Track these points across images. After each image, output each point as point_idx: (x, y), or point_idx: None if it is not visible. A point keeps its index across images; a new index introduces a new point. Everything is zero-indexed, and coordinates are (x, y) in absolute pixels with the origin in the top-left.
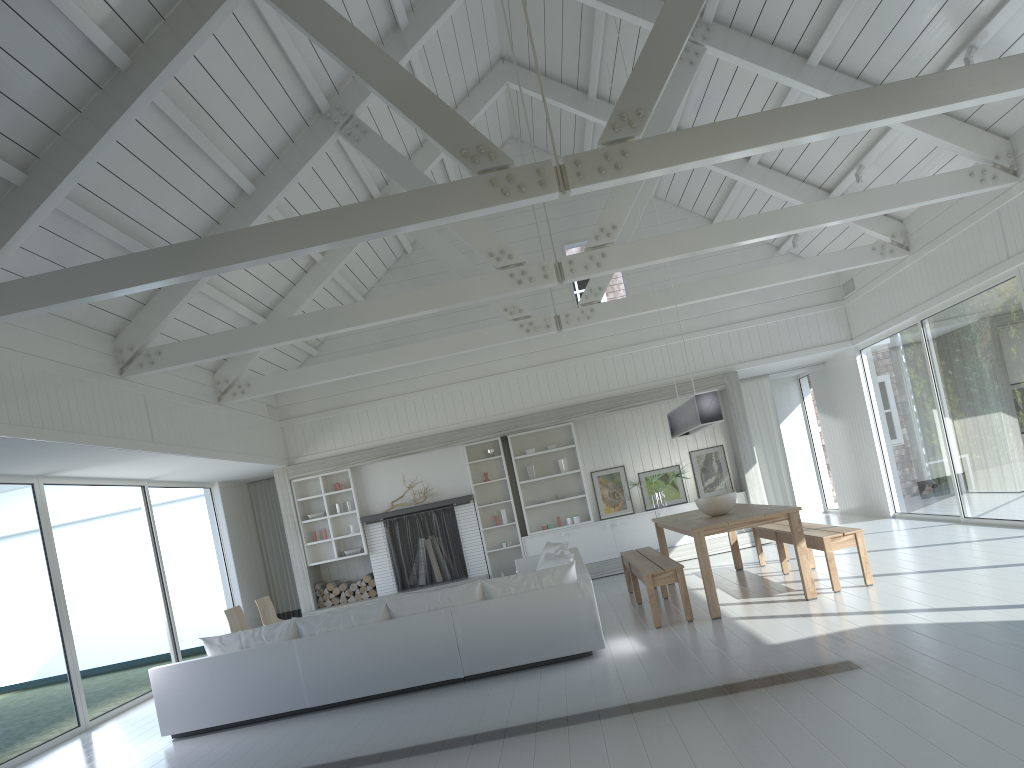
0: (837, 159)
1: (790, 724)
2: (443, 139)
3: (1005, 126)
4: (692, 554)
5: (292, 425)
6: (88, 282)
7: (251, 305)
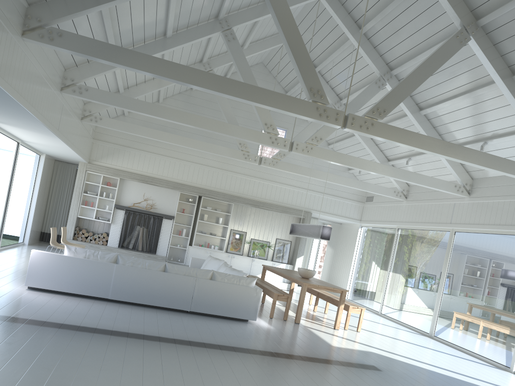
0: (401, 150)
1: None
2: (305, 79)
3: (474, 174)
4: None
5: (98, 144)
6: (113, 55)
7: (123, 82)
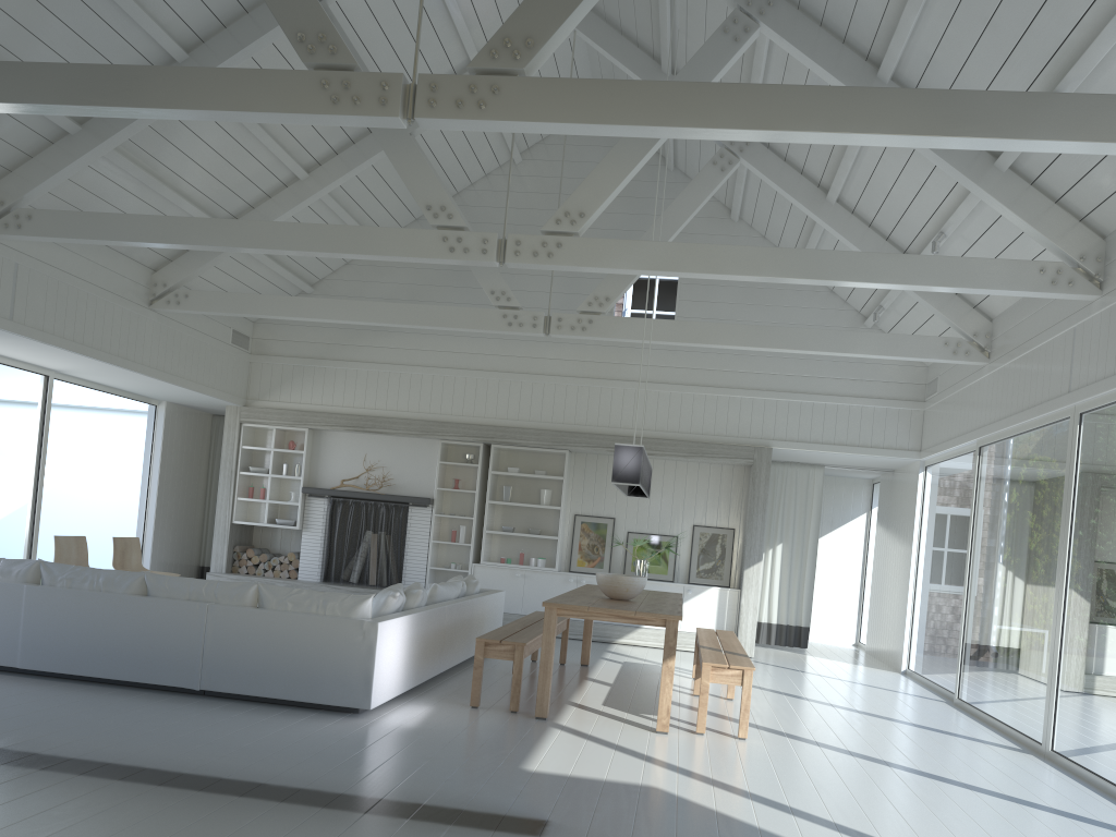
0: (921, 218)
1: None
2: (281, 13)
3: (1102, 220)
4: (655, 642)
5: (262, 363)
6: None
7: (205, 205)
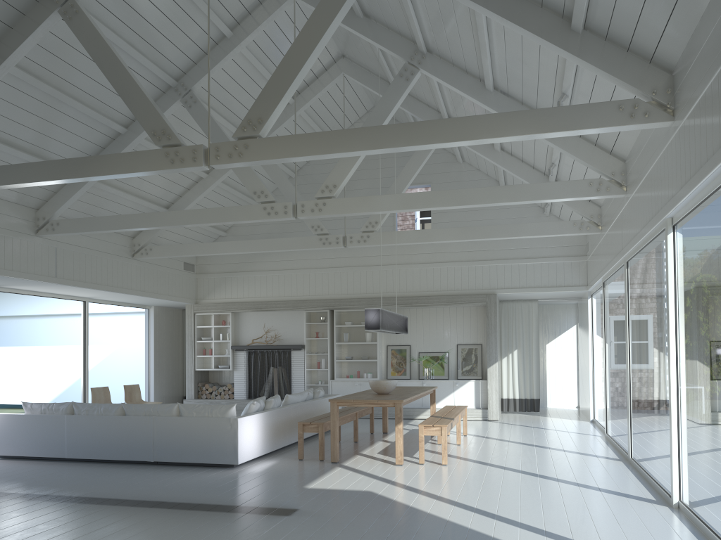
0: (542, 156)
1: (174, 537)
2: (144, 123)
3: (619, 152)
4: None
5: (203, 278)
6: None
7: (153, 200)
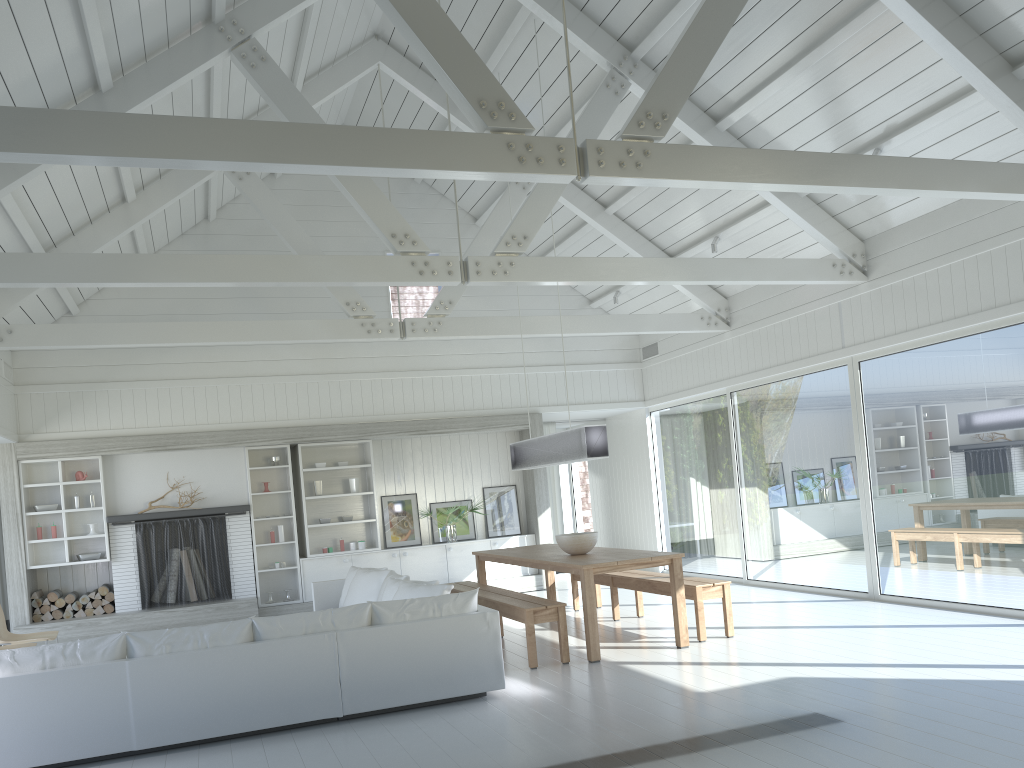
0: (694, 226)
1: None
2: (461, 82)
3: (865, 229)
4: None
5: (30, 393)
6: None
7: (37, 233)
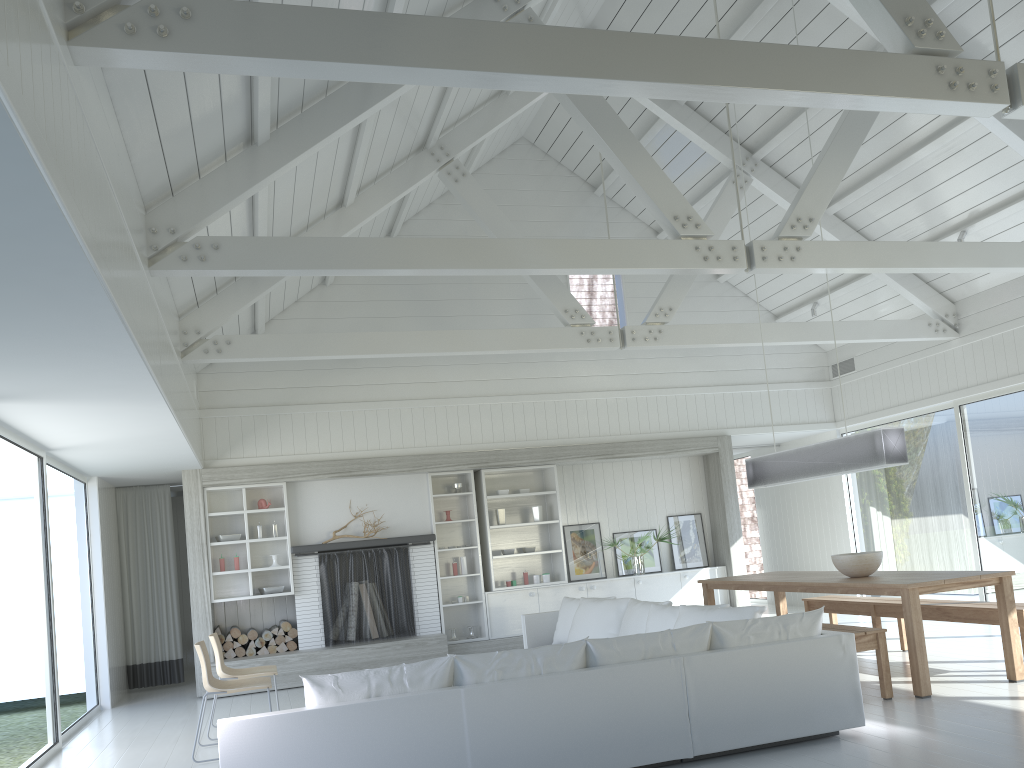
0: (934, 222)
1: None
2: None
3: None
4: None
5: (215, 417)
6: (360, 40)
7: None
